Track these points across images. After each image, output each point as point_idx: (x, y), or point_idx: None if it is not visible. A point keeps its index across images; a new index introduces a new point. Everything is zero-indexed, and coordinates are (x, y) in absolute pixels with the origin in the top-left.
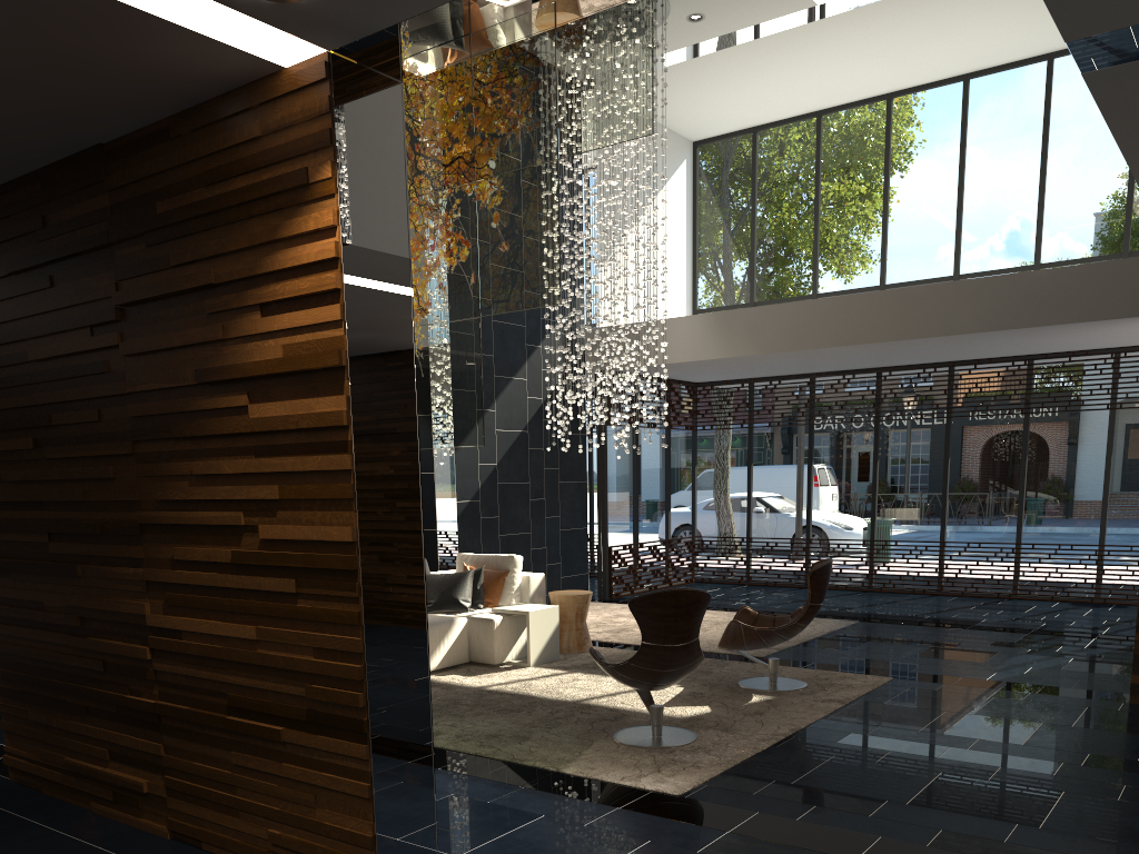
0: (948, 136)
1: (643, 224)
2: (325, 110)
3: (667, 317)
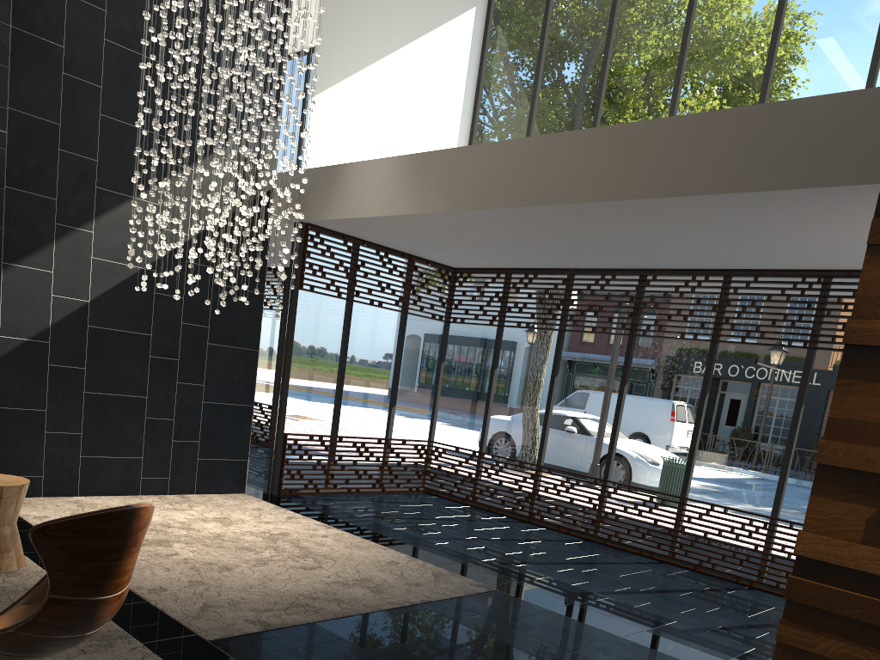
0: None
1: None
2: None
3: None
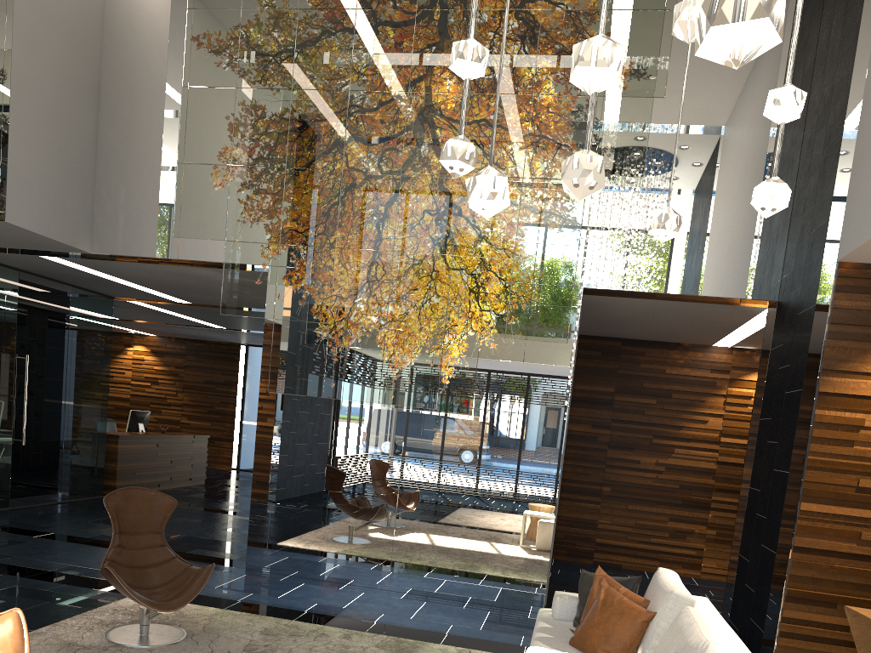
0: None
1: None
2: None
3: None
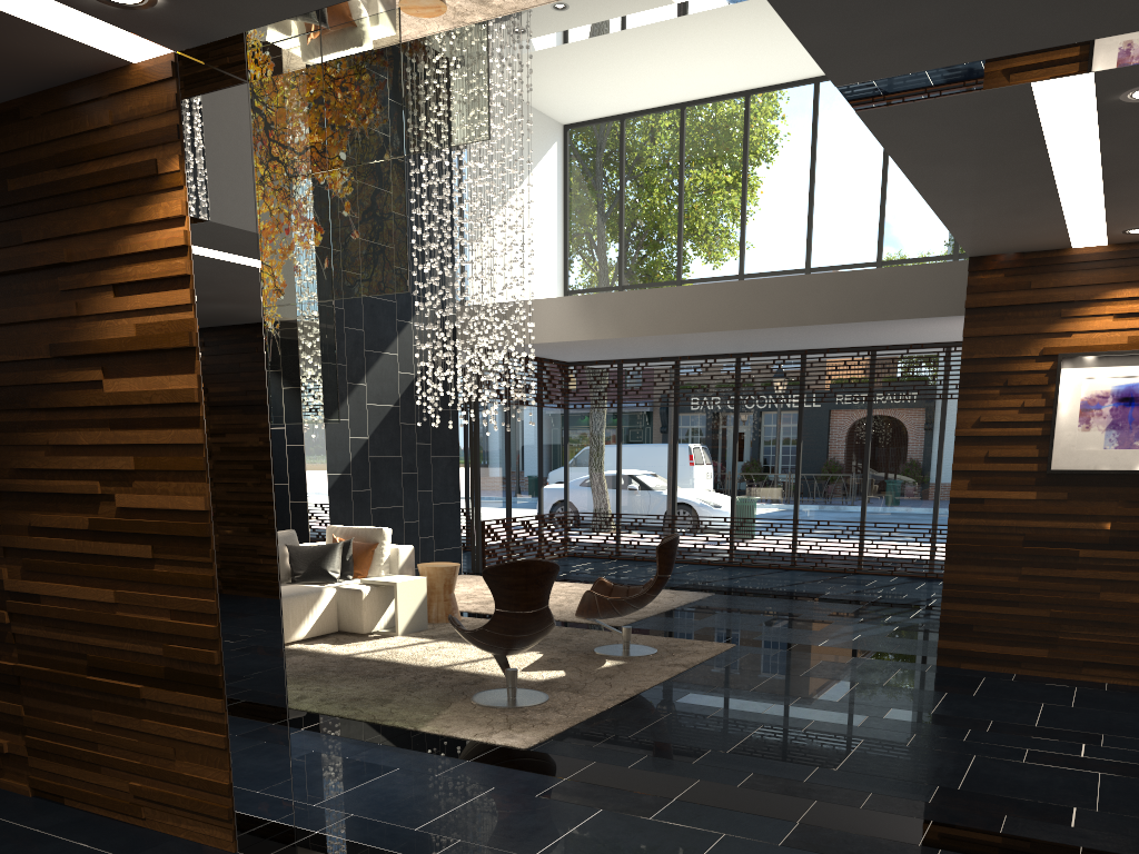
0: (800, 135)
1: (509, 206)
2: (172, 107)
3: (539, 297)
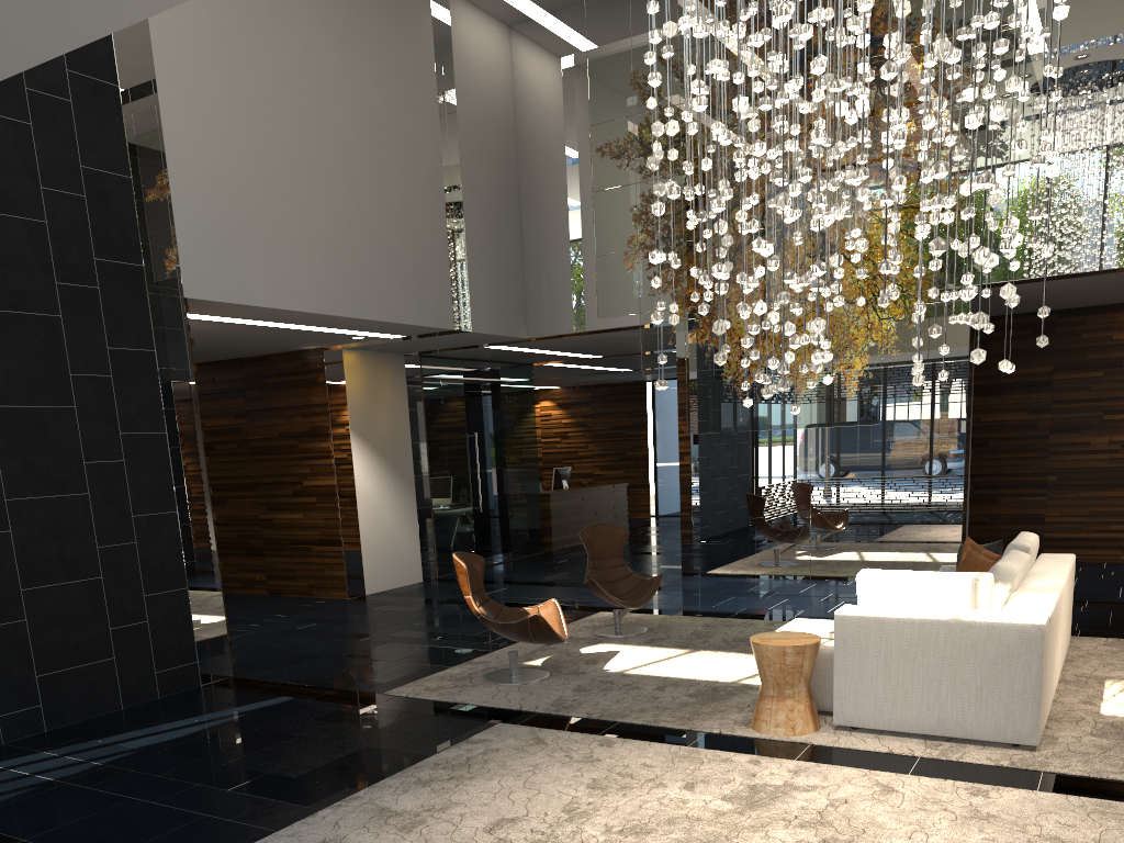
0: None
1: None
2: None
3: None
